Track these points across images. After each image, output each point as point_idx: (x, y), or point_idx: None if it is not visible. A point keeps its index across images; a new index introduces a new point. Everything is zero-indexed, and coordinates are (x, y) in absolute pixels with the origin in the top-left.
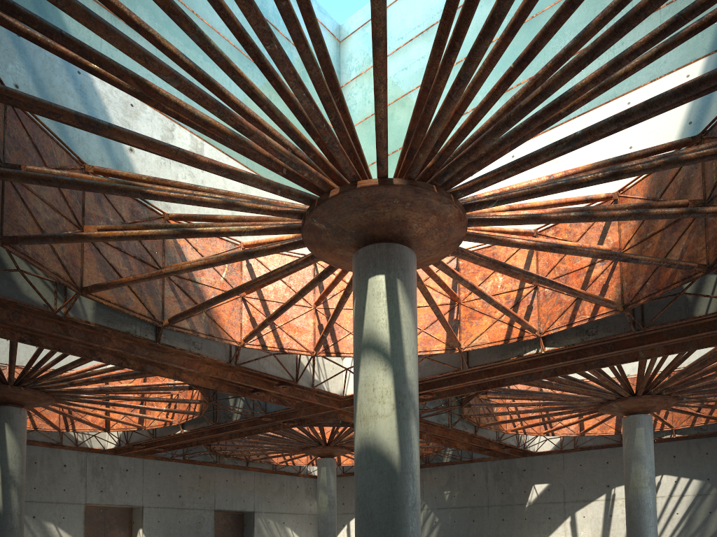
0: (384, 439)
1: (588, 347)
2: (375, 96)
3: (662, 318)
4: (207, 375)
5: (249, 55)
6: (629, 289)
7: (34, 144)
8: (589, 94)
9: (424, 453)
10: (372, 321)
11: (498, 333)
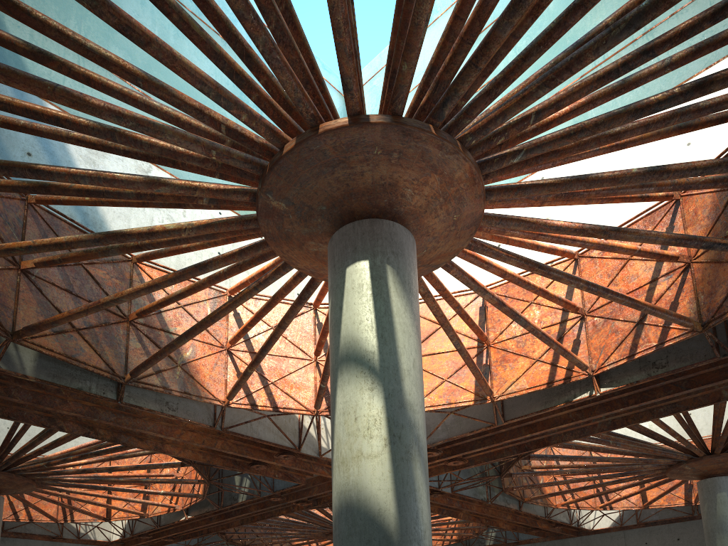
0: (373, 491)
1: (655, 386)
2: None
3: None
4: (191, 444)
5: None
6: (709, 303)
7: None
8: None
9: (464, 536)
10: (352, 323)
11: (538, 376)
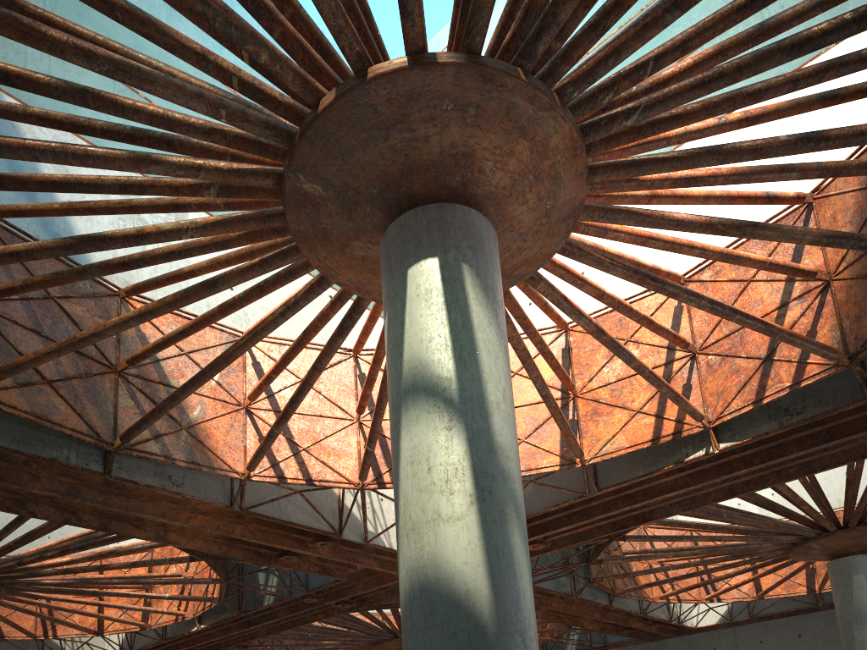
0: (457, 565)
1: (786, 440)
2: None
3: None
4: (203, 530)
5: None
6: (857, 329)
7: None
8: None
9: (540, 640)
10: (418, 342)
11: (640, 432)
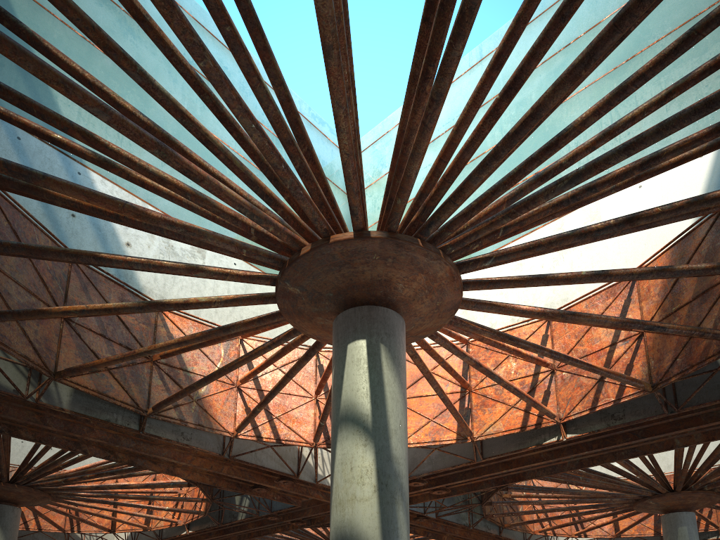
0: (363, 528)
1: (616, 434)
2: (336, 126)
3: (698, 398)
4: (201, 468)
5: (206, 105)
6: (658, 367)
7: (13, 229)
8: (593, 142)
9: None
10: (350, 390)
11: (513, 421)
